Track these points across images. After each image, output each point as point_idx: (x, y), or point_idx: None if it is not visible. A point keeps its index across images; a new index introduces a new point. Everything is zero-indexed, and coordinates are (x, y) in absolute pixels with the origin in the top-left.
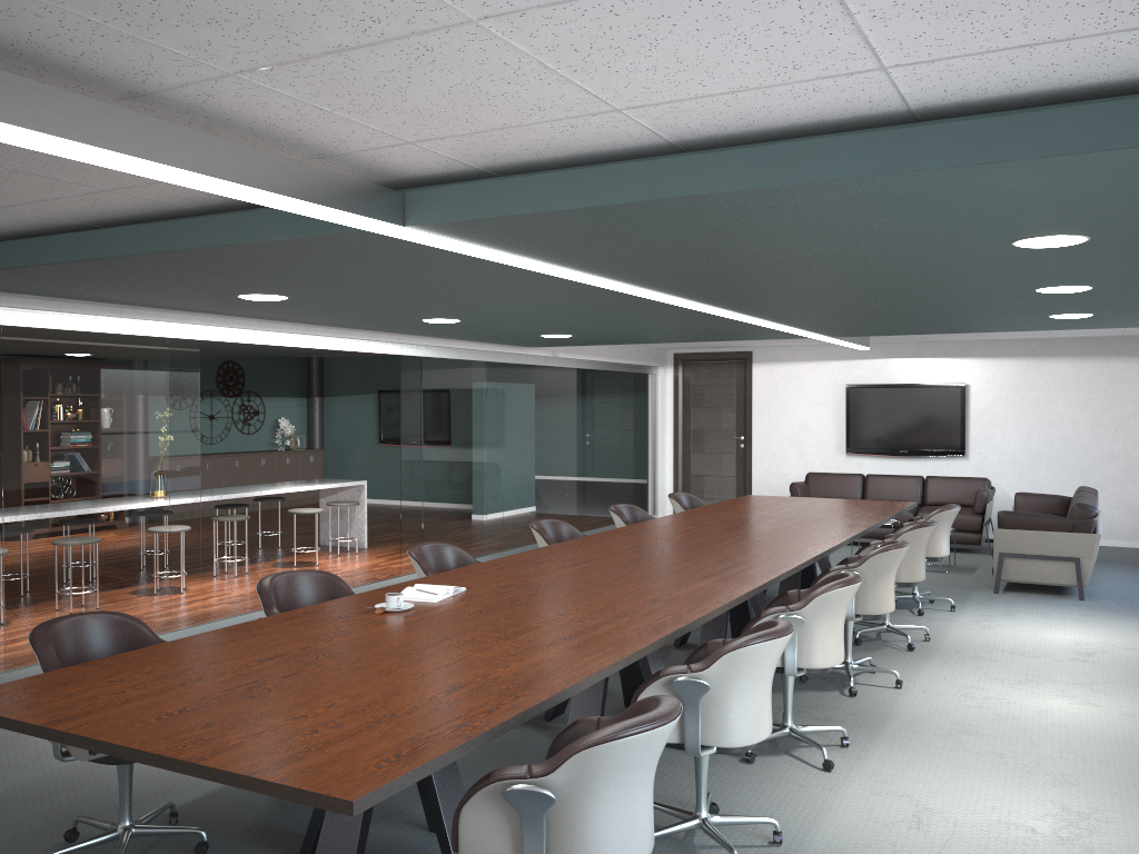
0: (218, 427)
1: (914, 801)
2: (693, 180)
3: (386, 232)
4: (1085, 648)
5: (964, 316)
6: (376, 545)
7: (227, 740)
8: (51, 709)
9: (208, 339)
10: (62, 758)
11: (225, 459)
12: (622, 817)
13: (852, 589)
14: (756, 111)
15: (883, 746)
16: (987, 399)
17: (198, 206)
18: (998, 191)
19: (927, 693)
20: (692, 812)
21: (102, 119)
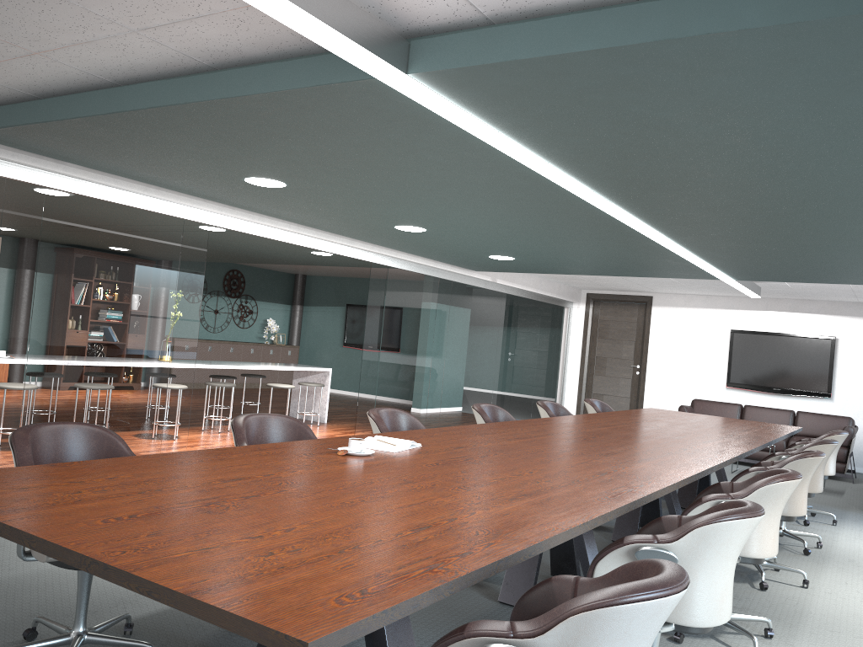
0: (220, 320)
1: None
2: (722, 17)
3: (388, 80)
4: None
5: None
6: (334, 421)
7: (171, 551)
8: None
9: (216, 225)
10: (24, 558)
11: (222, 345)
12: None
13: (794, 484)
14: None
15: (806, 642)
16: (853, 352)
17: (215, 63)
18: None
19: (833, 595)
20: None
21: None
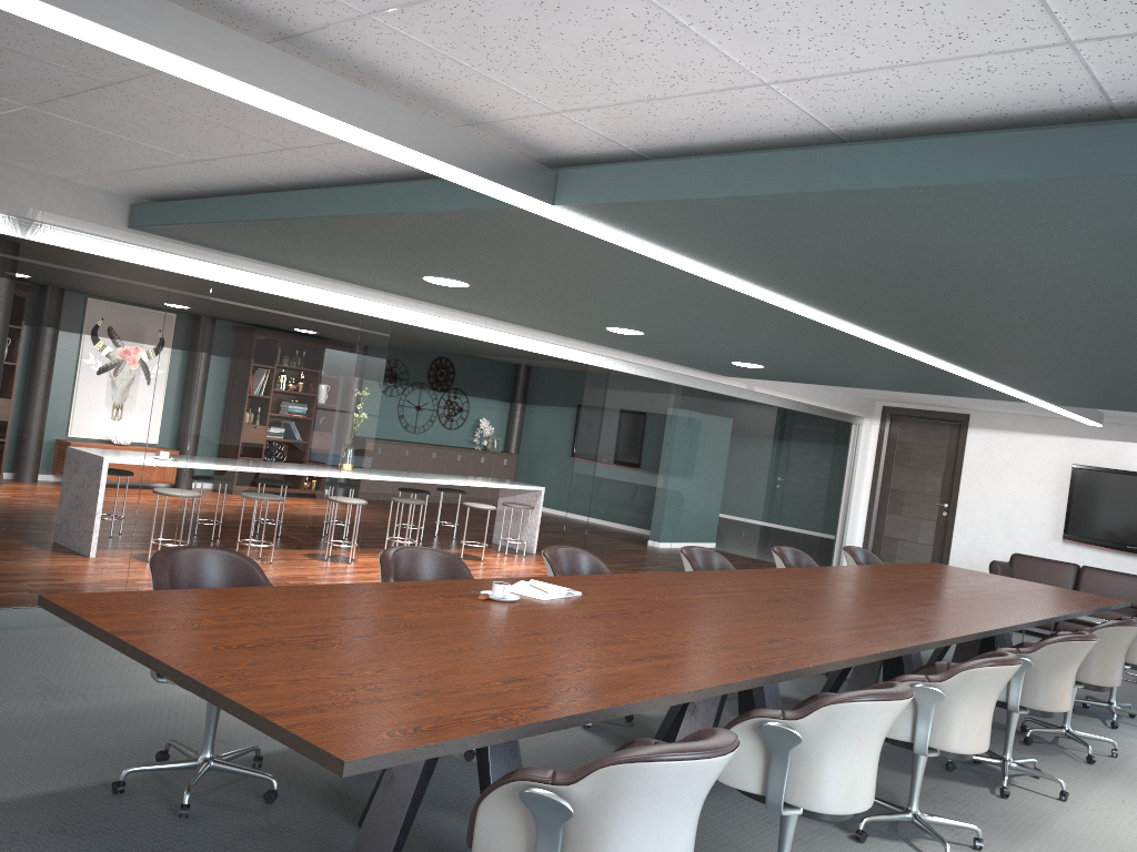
0: (423, 418)
1: None
2: (850, 173)
3: (535, 210)
4: None
5: None
6: None
7: (264, 679)
8: (128, 621)
9: (399, 321)
10: (156, 679)
11: (423, 449)
12: (647, 851)
13: (1007, 671)
14: (925, 96)
15: None
16: None
17: (374, 174)
18: None
19: (1096, 813)
20: None
21: (244, 53)
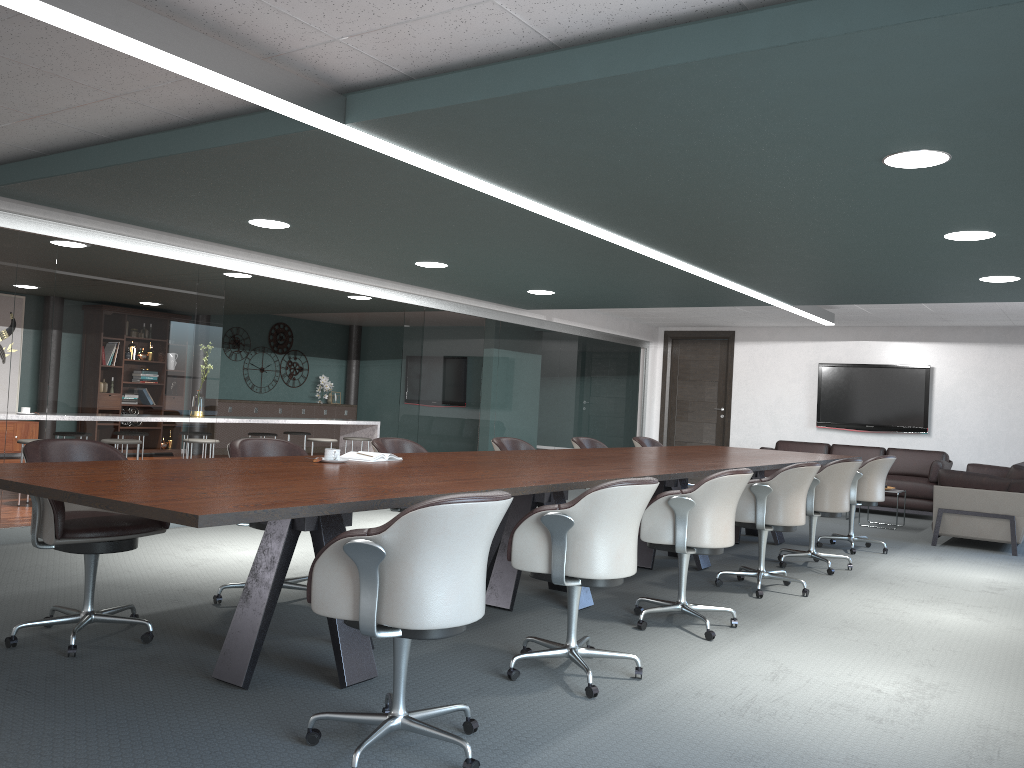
0: (267, 379)
1: (778, 664)
2: (566, 72)
3: (330, 130)
4: (998, 585)
5: (898, 276)
6: None
7: (130, 491)
8: (9, 473)
9: (233, 269)
10: (37, 545)
11: (270, 406)
12: (445, 579)
13: (740, 479)
14: (609, 3)
15: (769, 630)
16: (950, 381)
17: (194, 118)
18: (829, 83)
19: (829, 601)
20: (564, 644)
21: None
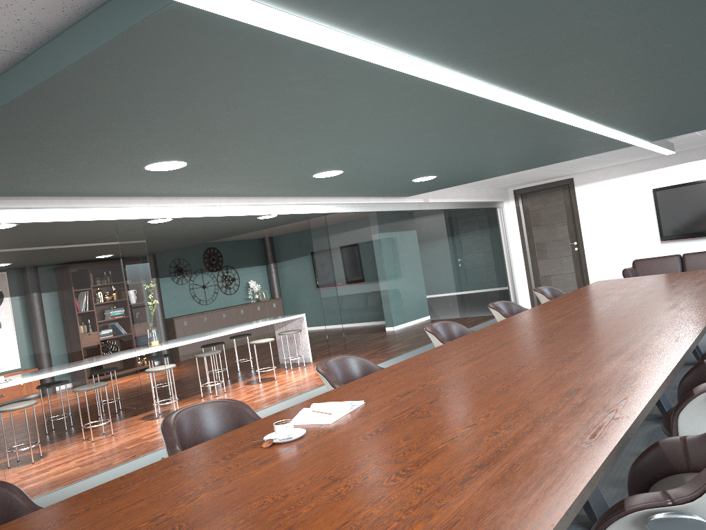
0: (209, 292)
1: None
2: None
3: None
4: None
5: None
6: (319, 358)
7: None
8: None
9: (149, 218)
10: None
11: (216, 313)
12: None
13: None
14: None
15: None
16: None
17: (27, 47)
18: None
19: None
20: None
21: None
